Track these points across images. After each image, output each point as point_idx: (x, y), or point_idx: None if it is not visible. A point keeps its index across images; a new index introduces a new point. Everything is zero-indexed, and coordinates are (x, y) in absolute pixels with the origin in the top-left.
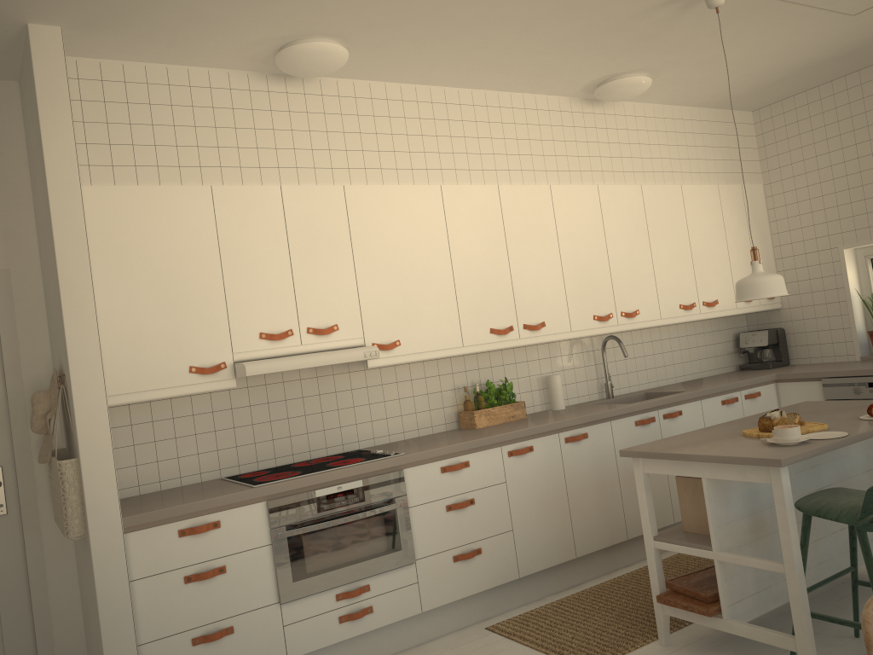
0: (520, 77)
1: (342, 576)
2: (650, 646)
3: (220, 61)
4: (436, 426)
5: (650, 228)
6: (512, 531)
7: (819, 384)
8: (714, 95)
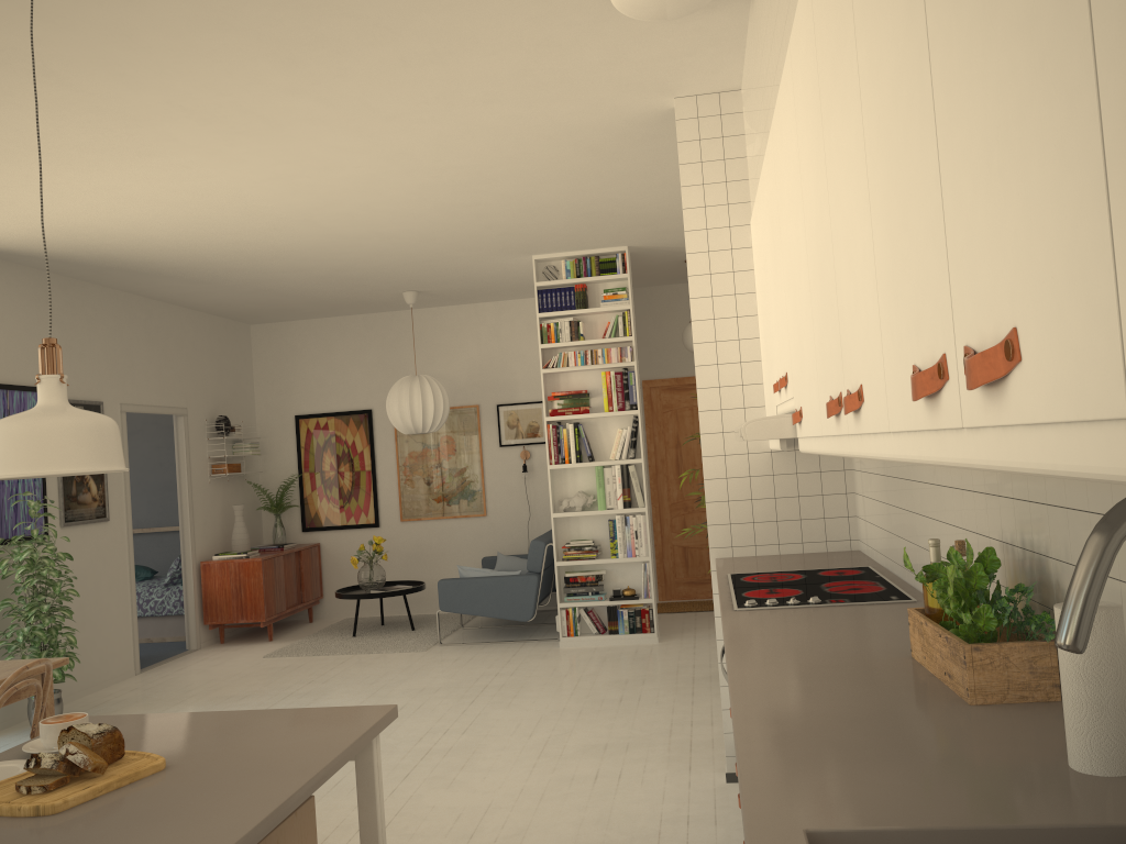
0: None
1: None
2: None
3: (726, 22)
4: None
5: None
6: None
7: None
8: None
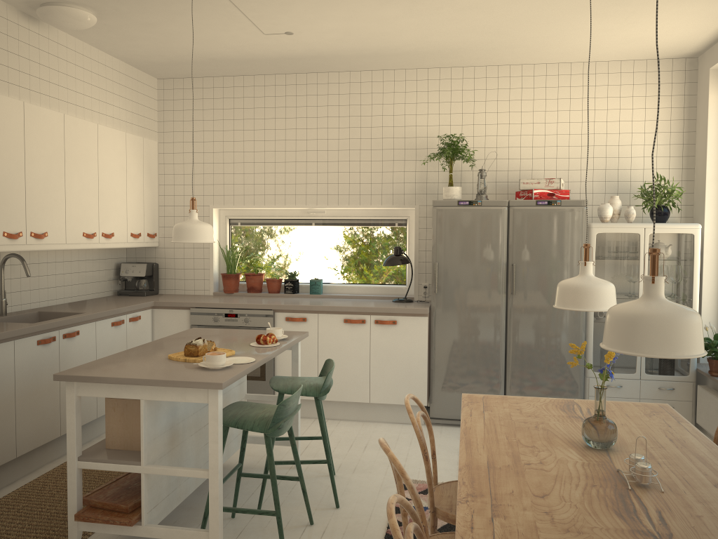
0: None
1: None
2: None
3: None
4: None
5: (67, 157)
6: None
7: (188, 312)
8: (138, 54)
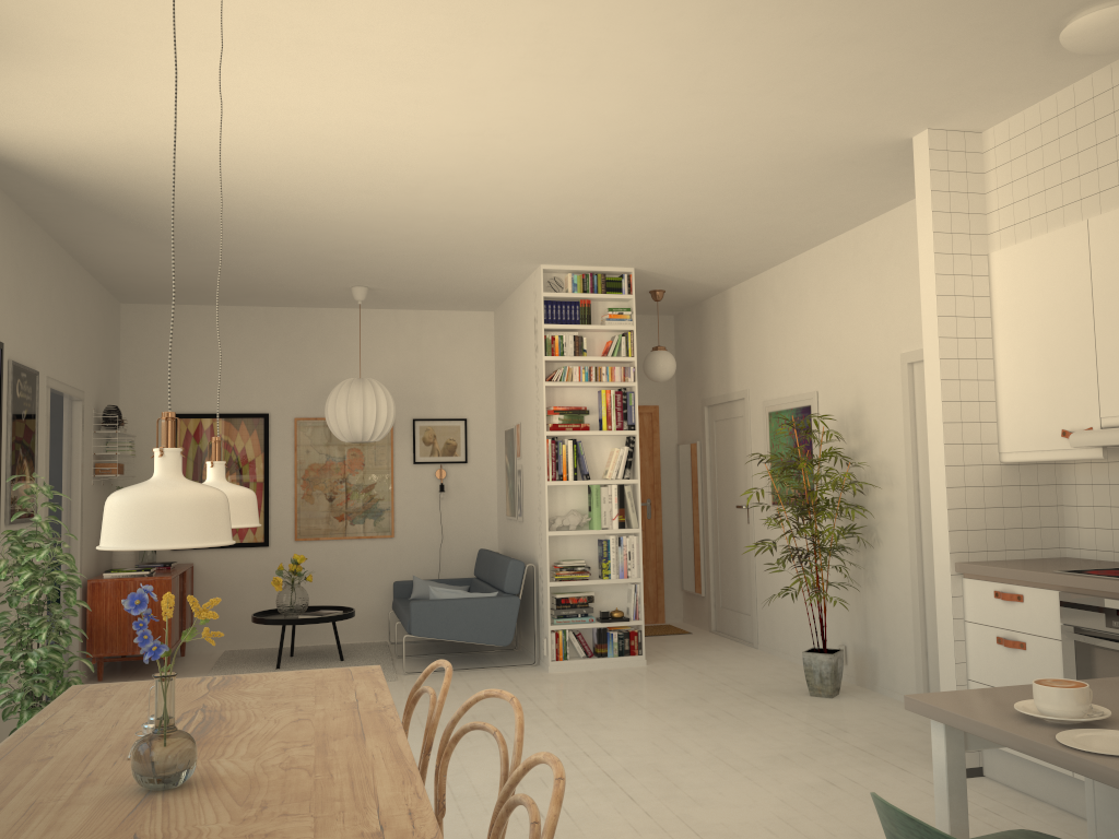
0: None
1: None
2: None
3: (1081, 68)
4: None
5: None
6: None
7: None
8: None
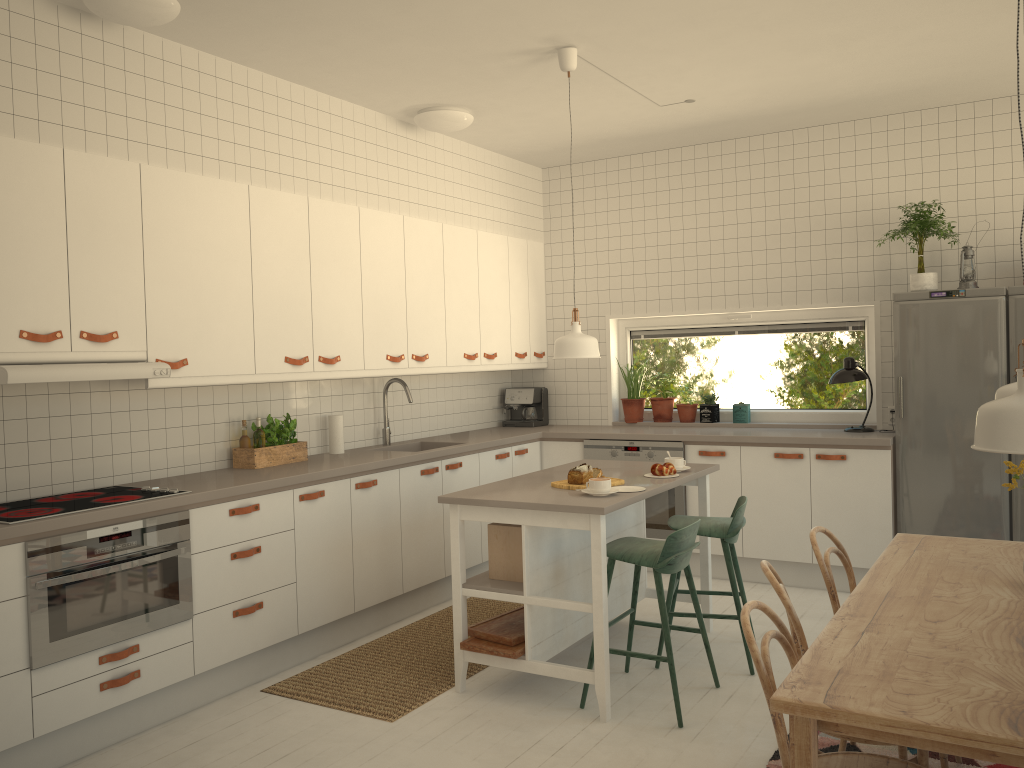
0: (349, 83)
1: (109, 634)
2: (446, 693)
3: None
4: (204, 463)
5: (446, 271)
6: (296, 583)
7: (581, 444)
8: (519, 146)
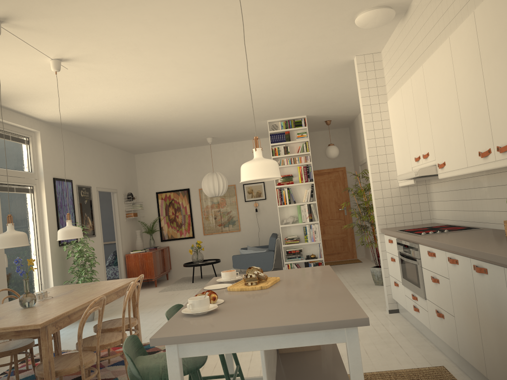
0: None
1: (410, 286)
2: None
3: (387, 28)
4: None
5: None
6: (454, 318)
7: None
8: None
